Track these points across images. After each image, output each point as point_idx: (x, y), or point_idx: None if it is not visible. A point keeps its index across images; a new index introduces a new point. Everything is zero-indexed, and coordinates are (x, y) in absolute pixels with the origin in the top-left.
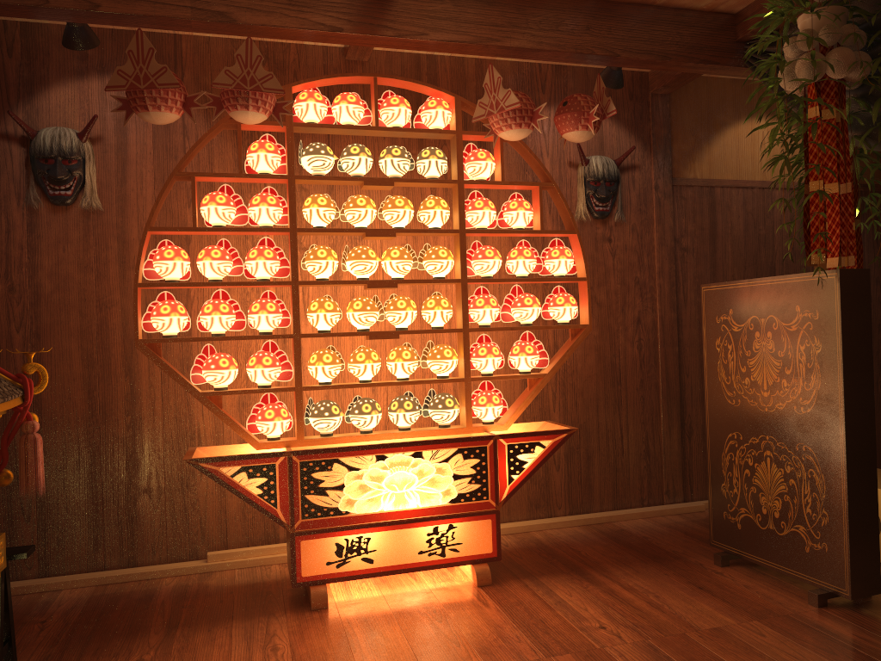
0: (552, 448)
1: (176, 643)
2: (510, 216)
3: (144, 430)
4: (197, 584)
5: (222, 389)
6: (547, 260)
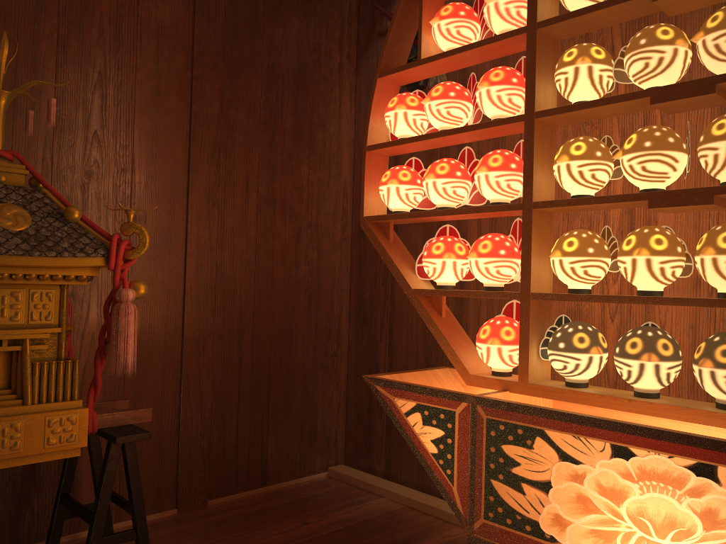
0: None
1: None
2: None
3: None
4: None
5: (441, 288)
6: None
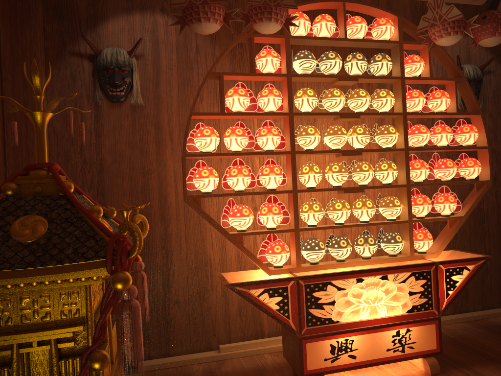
0: (475, 271)
1: None
2: (435, 102)
3: (174, 260)
4: (219, 371)
5: (243, 231)
6: (459, 134)
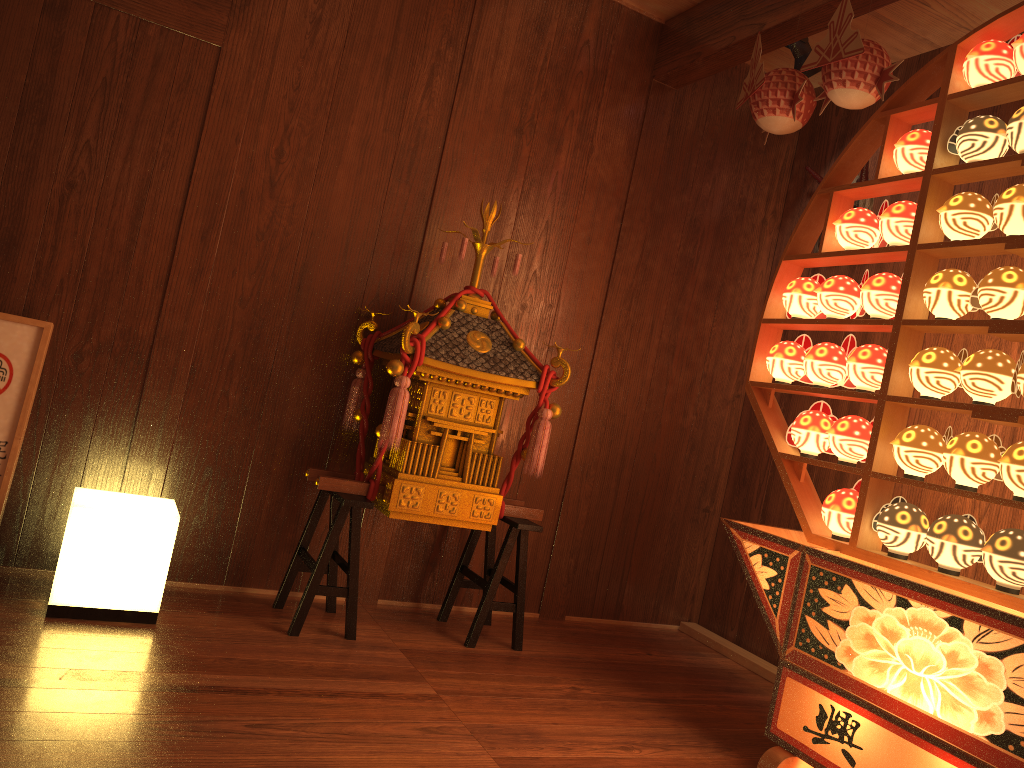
0: None
1: (623, 703)
2: None
3: None
4: None
5: (803, 455)
6: None
